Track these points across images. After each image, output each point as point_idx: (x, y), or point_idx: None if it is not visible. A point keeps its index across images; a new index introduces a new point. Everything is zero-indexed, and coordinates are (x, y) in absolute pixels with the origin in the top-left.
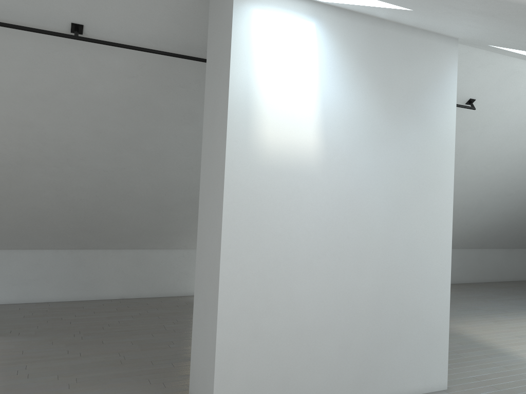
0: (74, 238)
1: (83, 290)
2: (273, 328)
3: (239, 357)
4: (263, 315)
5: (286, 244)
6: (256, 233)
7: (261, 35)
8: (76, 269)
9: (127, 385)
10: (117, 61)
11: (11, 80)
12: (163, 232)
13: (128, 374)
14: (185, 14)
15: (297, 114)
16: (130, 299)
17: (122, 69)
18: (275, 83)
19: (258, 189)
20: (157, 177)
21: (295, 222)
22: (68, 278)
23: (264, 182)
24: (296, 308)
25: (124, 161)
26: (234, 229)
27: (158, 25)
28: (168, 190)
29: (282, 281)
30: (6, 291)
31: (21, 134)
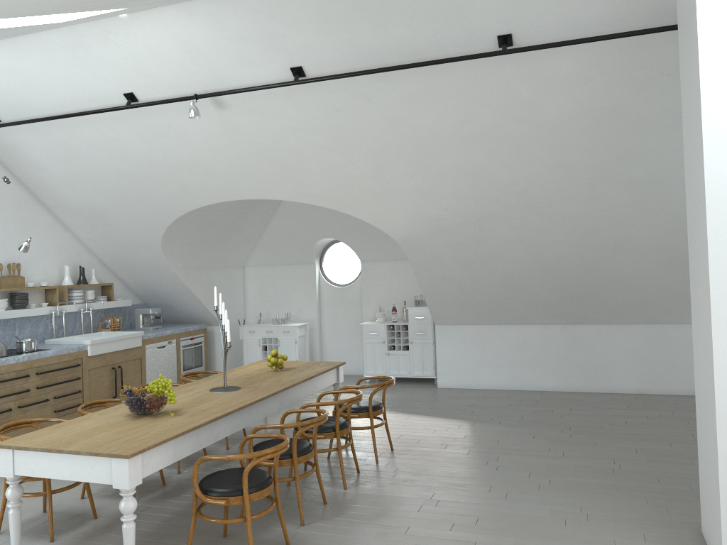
0: (563, 309)
1: (584, 379)
2: None
3: None
4: None
5: None
6: None
7: None
8: (571, 350)
9: (613, 499)
10: (563, 66)
11: (449, 123)
12: (690, 298)
13: (618, 487)
14: None
15: None
16: (651, 396)
17: (572, 74)
18: None
19: None
20: (660, 215)
21: None
22: (563, 361)
23: None
24: None
25: (605, 199)
26: None
27: None
28: (682, 232)
29: None
30: (493, 374)
31: (474, 184)
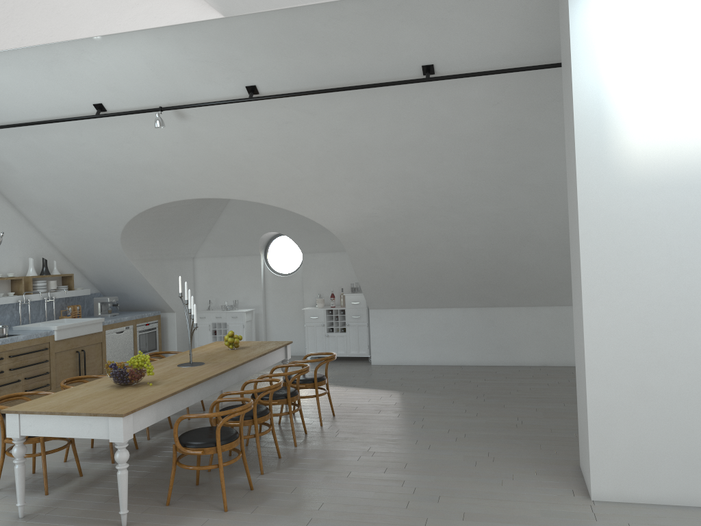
0: (480, 294)
1: (498, 354)
2: (667, 387)
3: (620, 418)
4: (651, 370)
5: (677, 280)
6: (628, 267)
7: (610, 20)
8: (487, 329)
9: (514, 446)
10: (475, 91)
11: (382, 136)
12: None
13: (519, 437)
14: (537, 17)
15: (677, 107)
16: (553, 367)
17: (483, 98)
18: (637, 76)
19: (626, 212)
20: (557, 214)
21: (689, 251)
22: (479, 339)
23: (634, 203)
24: None
25: (512, 200)
26: (597, 264)
27: (509, 39)
28: None
29: (675, 328)
30: (420, 351)
31: (403, 187)
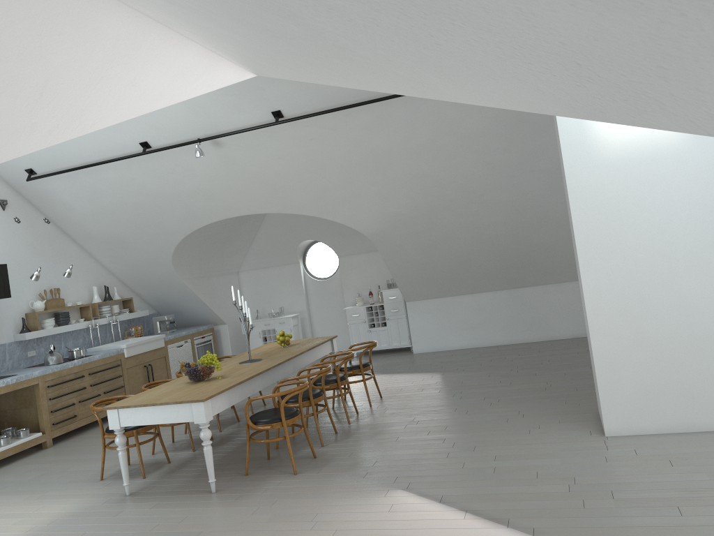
0: (507, 276)
1: (531, 331)
2: (660, 332)
3: (622, 364)
4: (644, 320)
5: (658, 240)
6: (615, 234)
7: None
8: (518, 309)
9: (542, 404)
10: None
11: (397, 141)
12: None
13: (547, 397)
14: None
15: None
16: (584, 338)
17: None
18: None
19: (609, 187)
20: None
21: (665, 213)
22: (512, 319)
23: (614, 178)
24: (688, 309)
25: (524, 186)
26: (588, 234)
27: None
28: None
29: (661, 281)
30: (457, 336)
31: (422, 185)
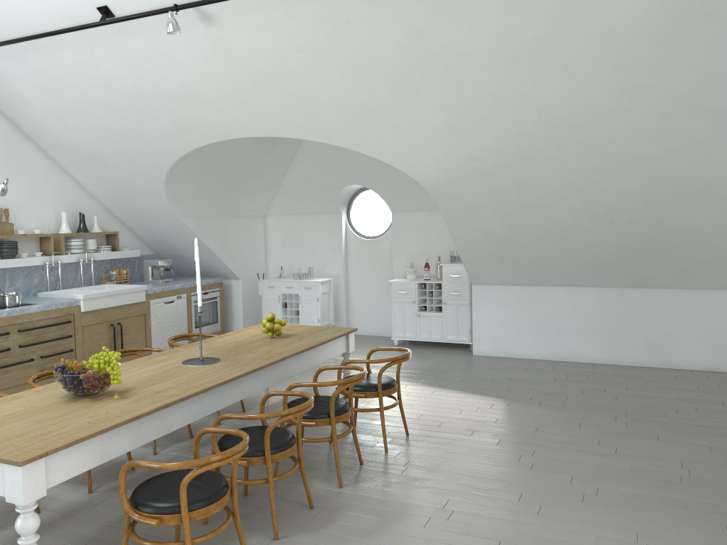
0: (623, 270)
1: (645, 351)
2: None
3: None
4: None
5: None
6: None
7: None
8: (631, 317)
9: (681, 523)
10: None
11: (486, 37)
12: None
13: (687, 504)
14: None
15: None
16: (726, 374)
17: None
18: None
19: None
20: None
21: None
22: (620, 331)
23: None
24: None
25: (684, 134)
26: None
27: None
28: None
29: None
30: (537, 342)
31: (517, 116)
